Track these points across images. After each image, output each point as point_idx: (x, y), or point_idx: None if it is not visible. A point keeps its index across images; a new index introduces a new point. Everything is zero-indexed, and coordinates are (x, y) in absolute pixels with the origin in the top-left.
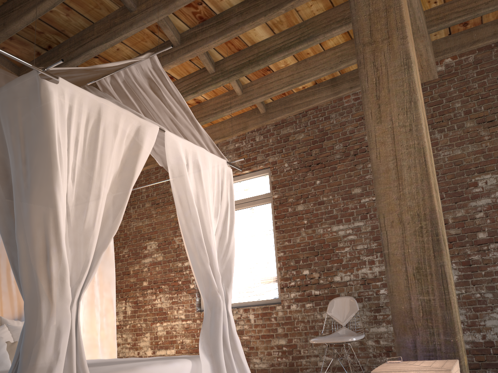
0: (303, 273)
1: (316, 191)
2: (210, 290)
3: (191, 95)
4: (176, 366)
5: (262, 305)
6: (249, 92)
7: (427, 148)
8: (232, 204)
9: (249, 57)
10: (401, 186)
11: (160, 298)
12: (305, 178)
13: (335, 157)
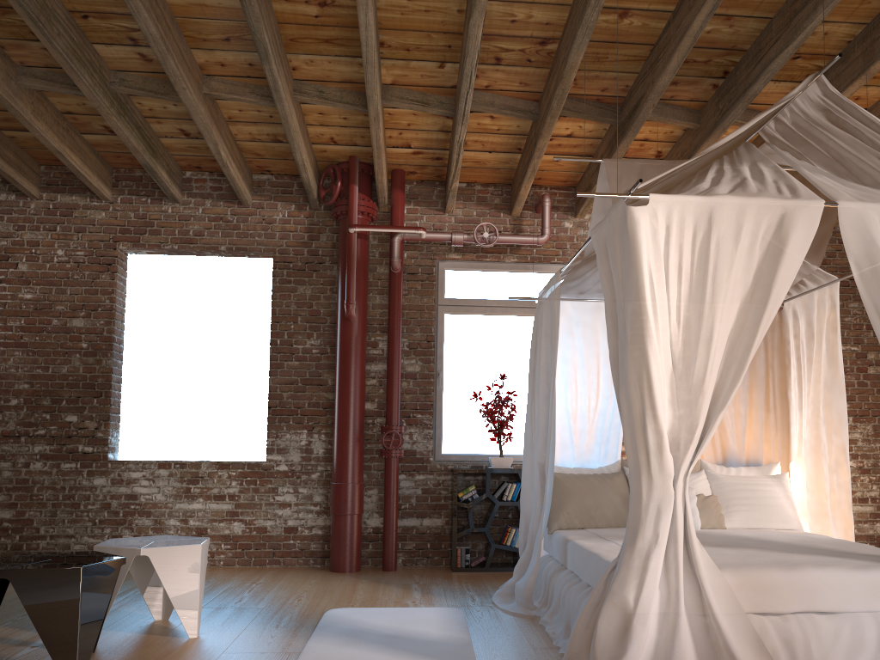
0: None
1: None
2: None
3: None
4: (875, 577)
5: None
6: None
7: None
8: None
9: None
10: None
11: None
12: None
13: None
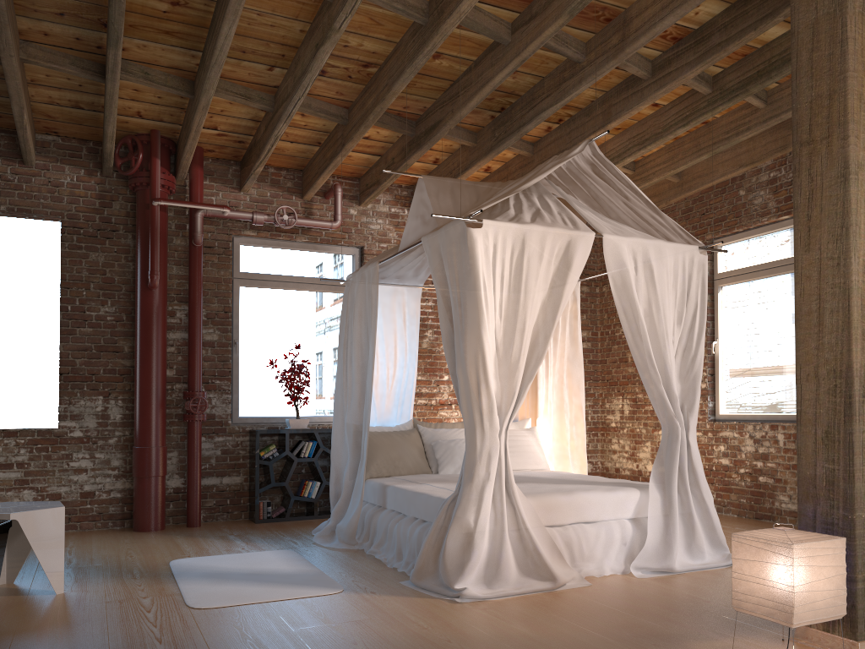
0: None
1: None
2: (665, 414)
3: (682, 129)
4: (619, 495)
5: None
6: (776, 101)
7: (854, 289)
8: (703, 305)
9: (758, 66)
10: (821, 334)
11: None
12: None
13: None
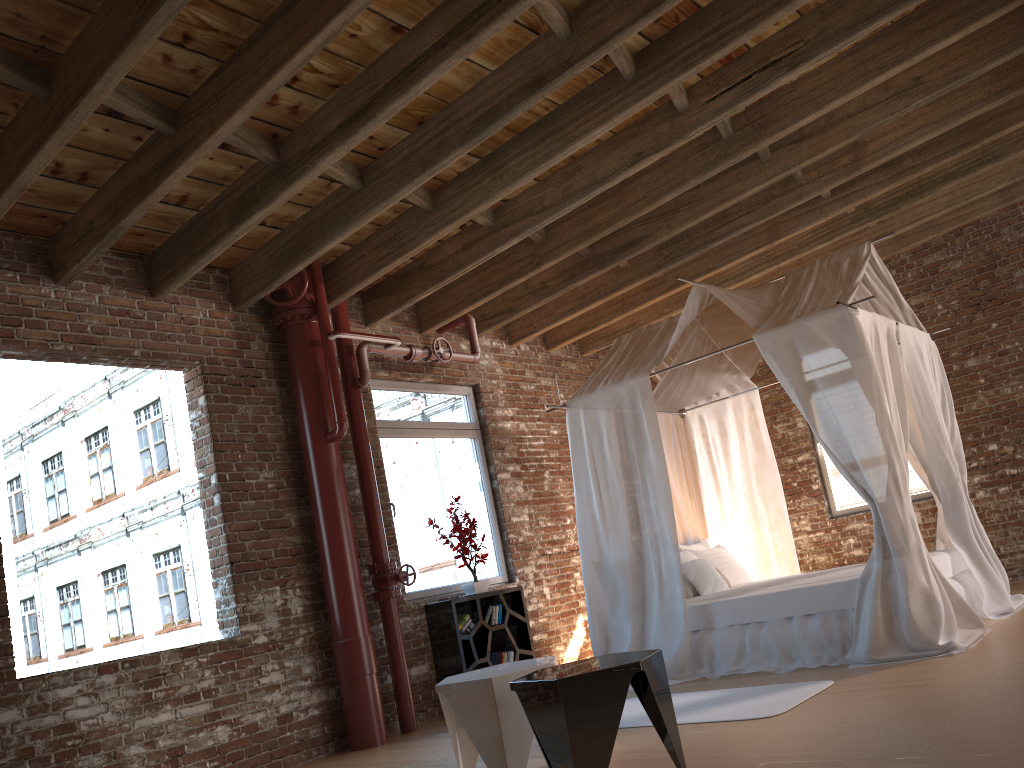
0: (988, 449)
1: (992, 338)
2: (948, 480)
3: (822, 244)
4: (942, 557)
5: (927, 498)
6: (886, 220)
7: None
8: (945, 382)
9: (906, 188)
10: None
11: None
12: (972, 321)
13: (1016, 288)
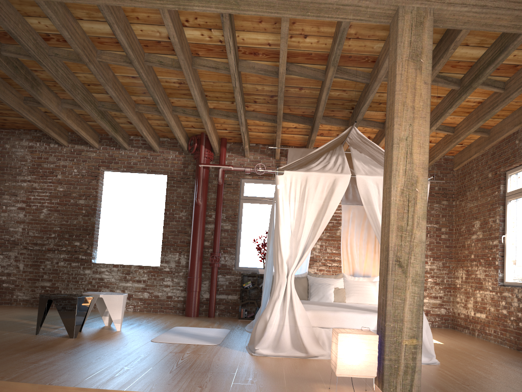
0: None
1: None
2: None
3: (450, 110)
4: (366, 316)
5: None
6: (508, 88)
7: (392, 204)
8: None
9: (475, 72)
10: (385, 227)
11: (479, 270)
12: None
13: None
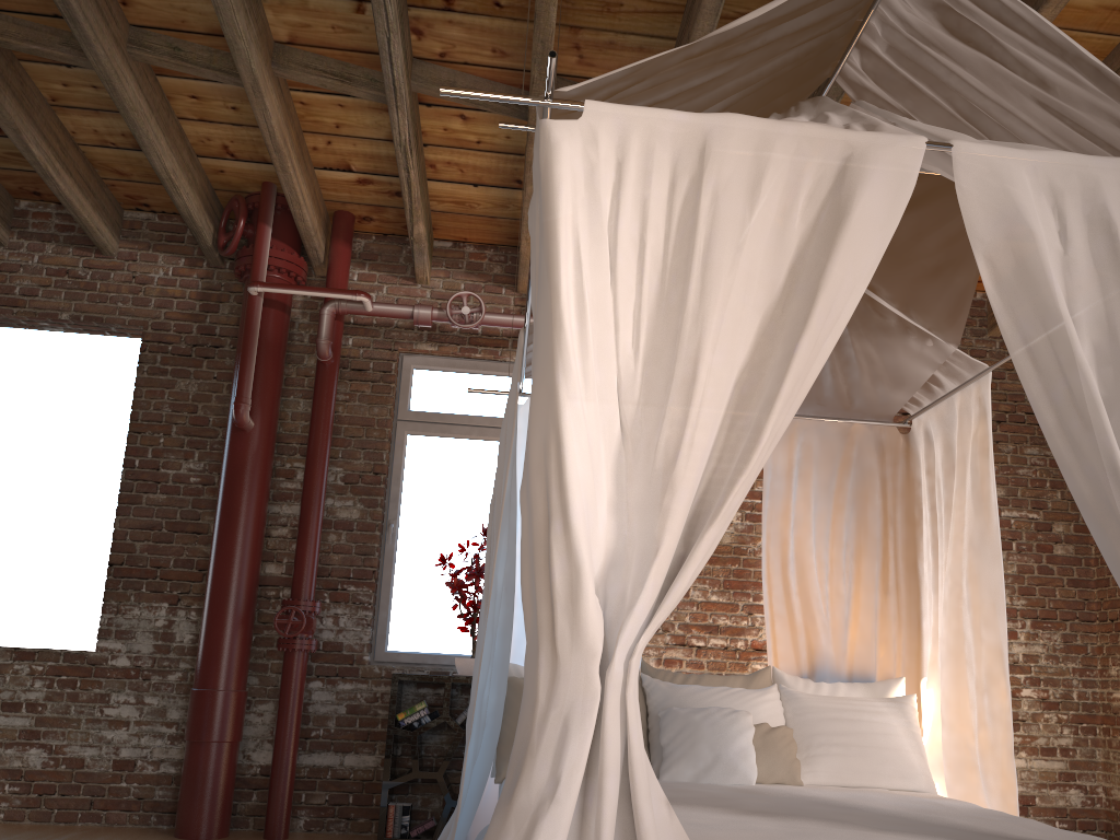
0: None
1: None
2: None
3: None
4: None
5: None
6: None
7: None
8: None
9: None
10: None
11: None
12: None
13: None
